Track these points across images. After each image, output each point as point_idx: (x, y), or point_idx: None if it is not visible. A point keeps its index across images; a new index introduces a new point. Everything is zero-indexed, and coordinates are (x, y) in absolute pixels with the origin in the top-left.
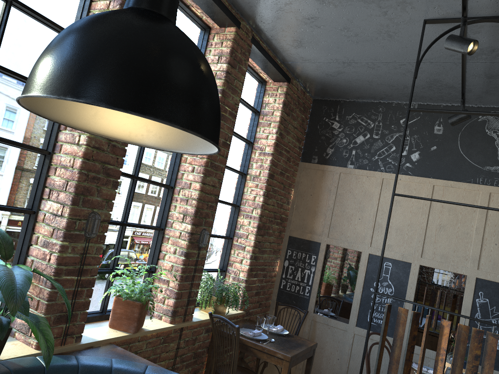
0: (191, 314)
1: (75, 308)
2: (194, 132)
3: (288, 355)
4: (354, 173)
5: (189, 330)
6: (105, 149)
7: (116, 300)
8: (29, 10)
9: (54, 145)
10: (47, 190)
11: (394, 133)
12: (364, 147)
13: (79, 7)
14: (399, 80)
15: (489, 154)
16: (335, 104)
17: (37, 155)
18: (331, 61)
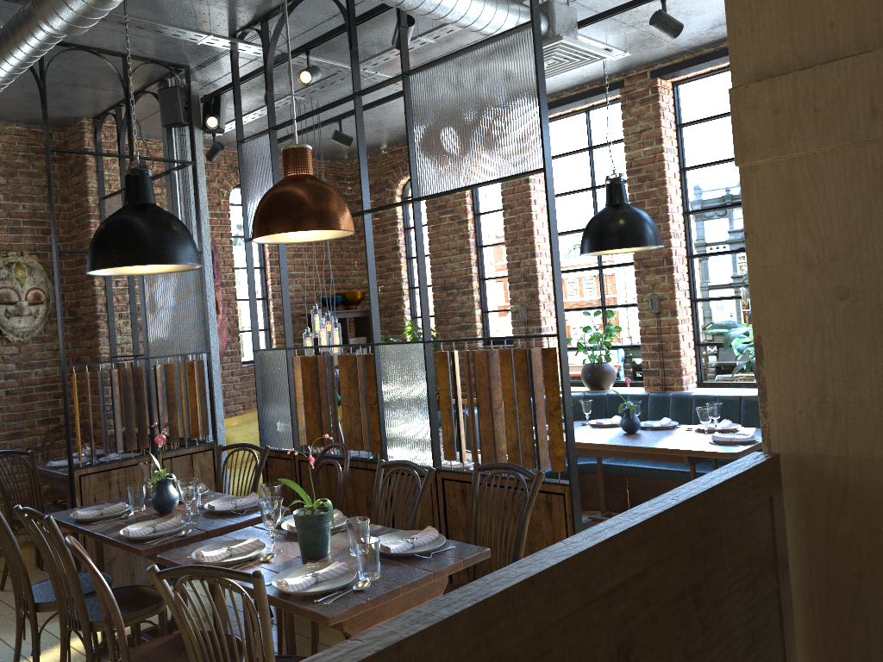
0: None
1: None
2: (593, 251)
3: None
4: None
5: None
6: None
7: None
8: None
9: None
10: None
11: None
12: None
13: None
14: None
15: None
16: None
17: None
18: None
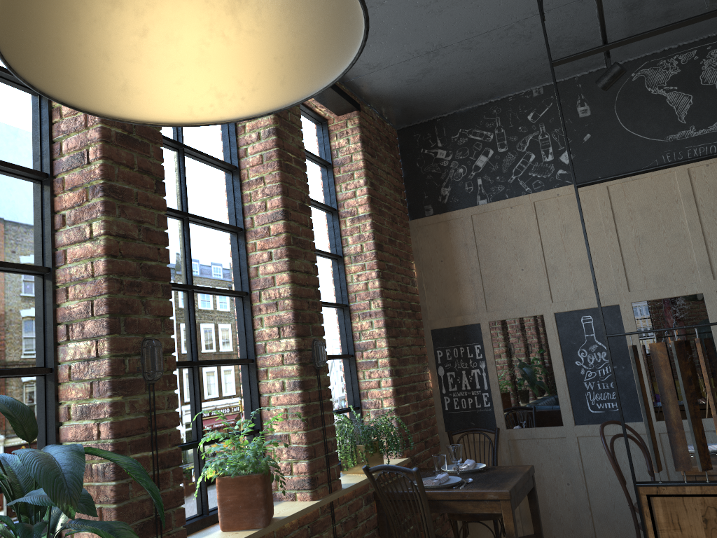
0: (338, 478)
1: (163, 504)
2: None
3: (505, 490)
4: (490, 209)
5: (342, 506)
6: (136, 237)
7: (220, 483)
8: None
9: (54, 256)
10: (63, 327)
11: (526, 136)
12: (491, 170)
13: None
14: (509, 55)
15: (666, 119)
16: (429, 126)
17: (31, 278)
18: (410, 56)
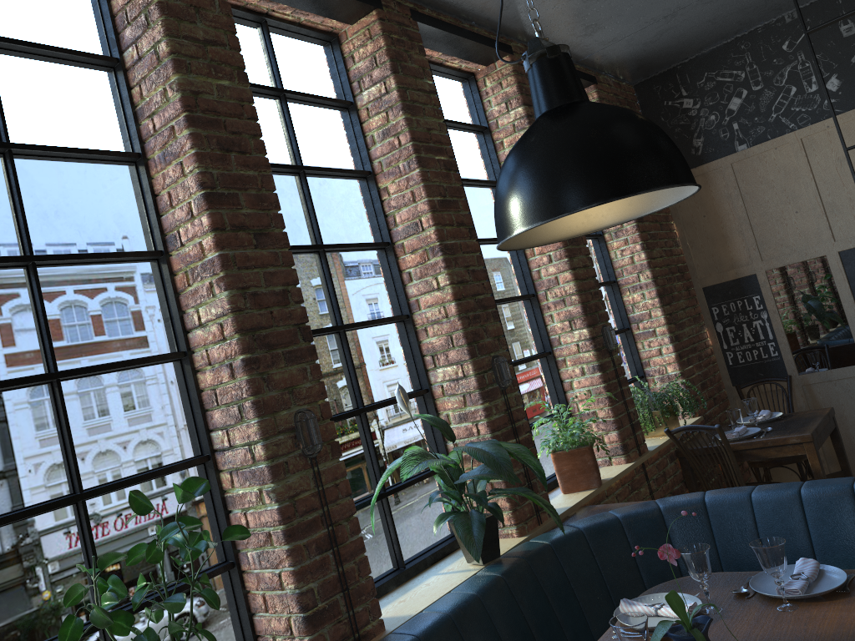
0: (643, 442)
1: (530, 476)
2: (688, 183)
3: (806, 434)
4: (752, 154)
5: (651, 465)
6: (468, 279)
7: (555, 458)
8: (321, 170)
9: (408, 305)
10: (429, 357)
11: (782, 69)
12: (747, 111)
13: (351, 138)
14: None
15: None
16: (670, 76)
17: (397, 325)
18: (646, 25)
